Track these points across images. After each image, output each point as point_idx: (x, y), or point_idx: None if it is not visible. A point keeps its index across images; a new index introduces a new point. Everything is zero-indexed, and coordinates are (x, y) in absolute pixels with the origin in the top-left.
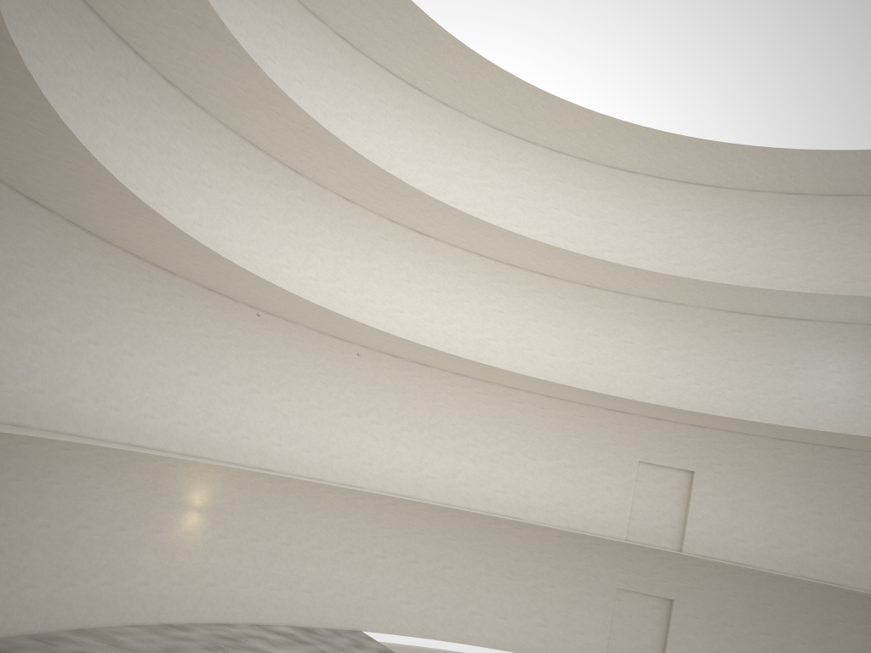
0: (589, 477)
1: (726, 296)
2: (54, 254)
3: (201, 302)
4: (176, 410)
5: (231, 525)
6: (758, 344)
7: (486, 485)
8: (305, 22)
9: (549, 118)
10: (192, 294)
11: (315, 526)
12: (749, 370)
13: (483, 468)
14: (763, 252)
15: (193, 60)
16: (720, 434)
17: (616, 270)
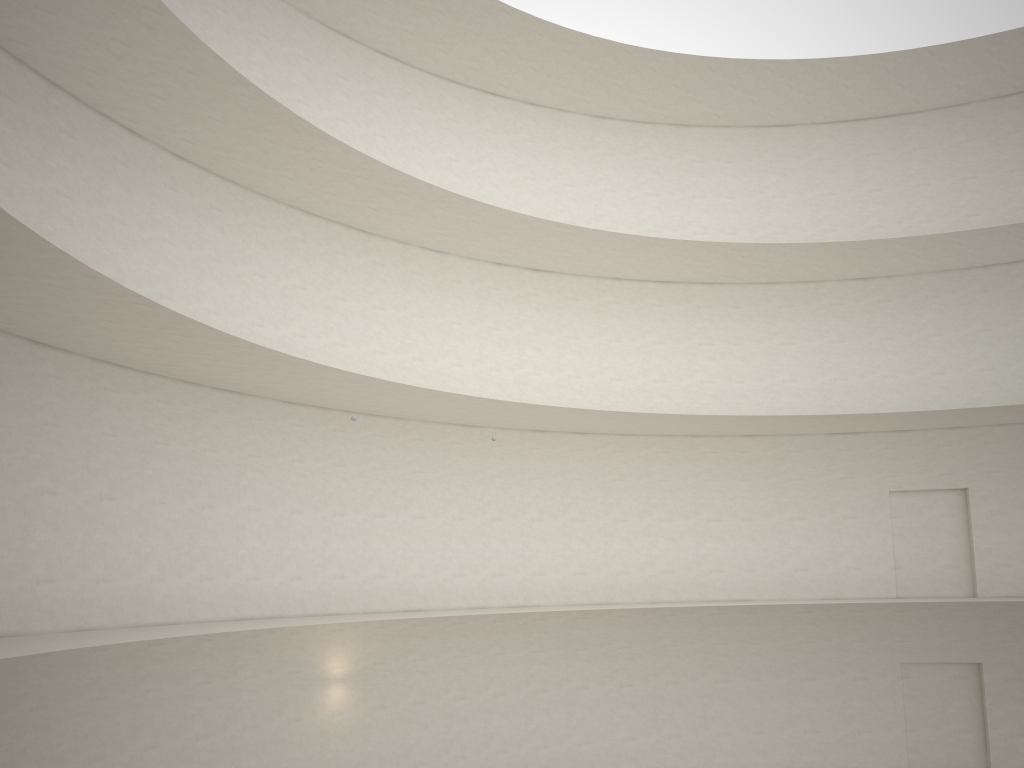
0: (828, 526)
1: (956, 249)
2: (83, 404)
3: (284, 421)
4: (284, 562)
5: (387, 689)
6: (1013, 302)
7: (695, 566)
8: (334, 46)
9: (666, 84)
10: (271, 414)
11: (492, 668)
12: (1010, 338)
13: (687, 546)
14: (989, 180)
15: (199, 120)
16: (990, 432)
17: (799, 253)
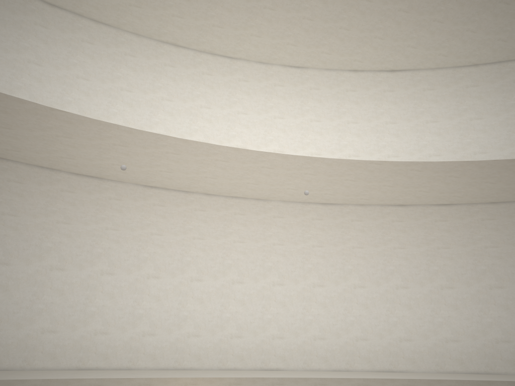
0: None
1: None
2: None
3: (144, 201)
4: (137, 320)
5: None
6: None
7: None
8: None
9: None
10: (131, 195)
11: None
12: None
13: None
14: None
15: None
16: None
17: None
